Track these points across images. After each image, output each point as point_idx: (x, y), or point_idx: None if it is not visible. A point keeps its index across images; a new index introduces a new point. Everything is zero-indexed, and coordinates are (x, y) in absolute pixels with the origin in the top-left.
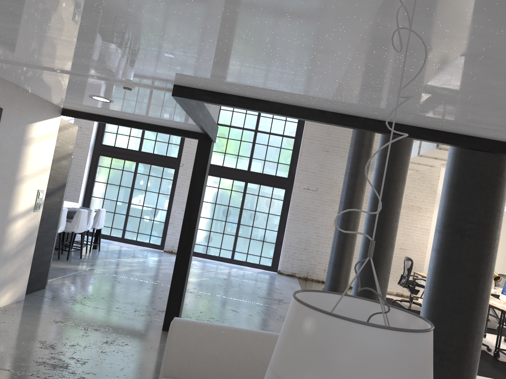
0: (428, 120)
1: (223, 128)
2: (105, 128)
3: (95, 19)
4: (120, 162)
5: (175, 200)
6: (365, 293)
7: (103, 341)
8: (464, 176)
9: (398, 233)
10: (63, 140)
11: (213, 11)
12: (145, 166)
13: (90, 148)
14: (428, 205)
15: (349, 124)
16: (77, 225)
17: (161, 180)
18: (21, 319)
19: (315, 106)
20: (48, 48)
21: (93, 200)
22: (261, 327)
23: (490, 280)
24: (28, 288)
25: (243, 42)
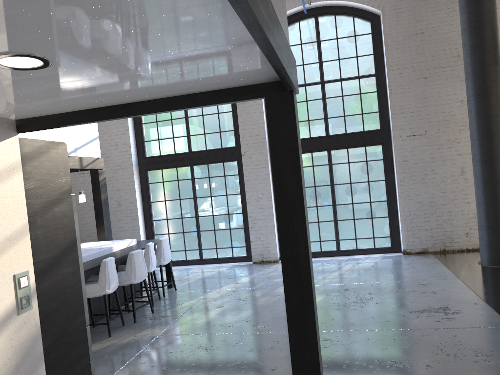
0: None
1: None
2: (144, 137)
3: None
4: (172, 171)
5: (248, 198)
6: None
7: None
8: None
9: None
10: (45, 174)
11: None
12: (202, 168)
13: (134, 165)
14: None
15: None
16: (133, 274)
17: (224, 179)
18: None
19: None
20: None
21: (156, 224)
22: None
23: None
24: None
25: None
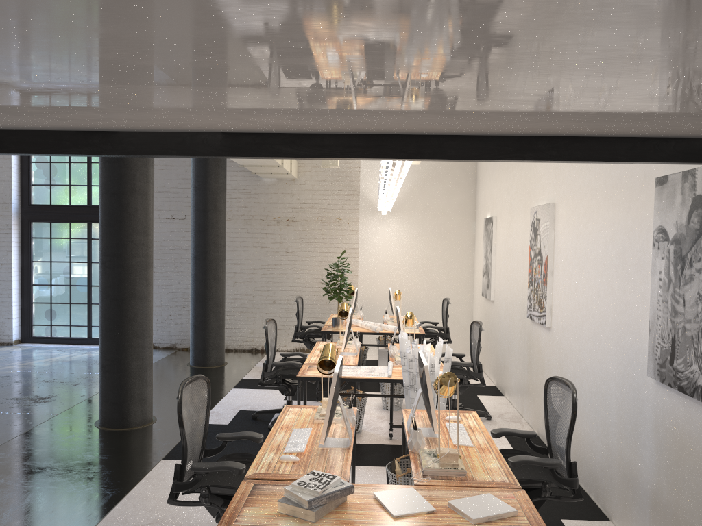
0: None
1: None
2: None
3: None
4: None
5: None
6: (105, 374)
7: None
8: None
9: (313, 261)
10: None
11: None
12: None
13: None
14: (350, 213)
15: None
16: None
17: None
18: None
19: None
20: None
21: None
22: None
23: None
24: None
25: None
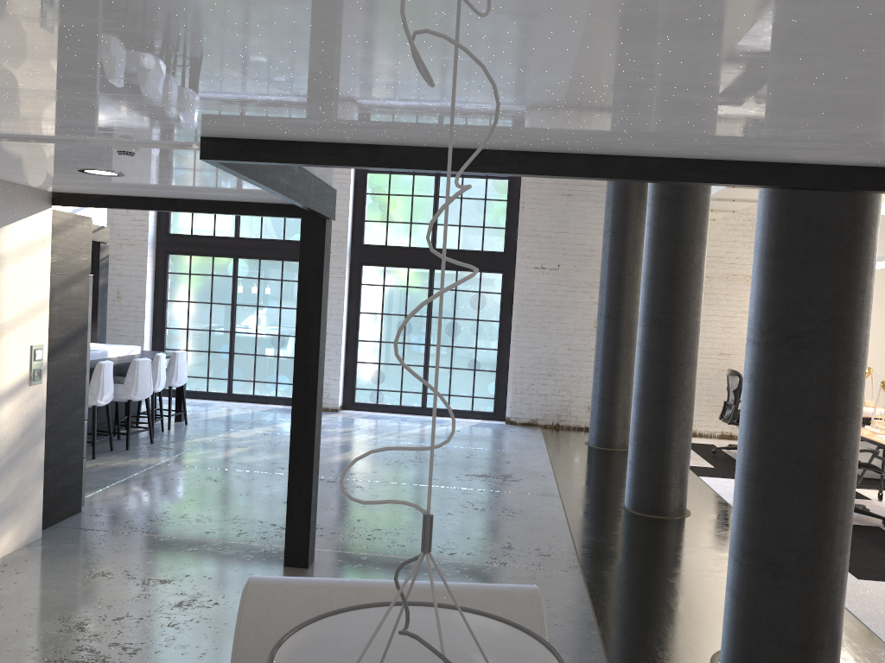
0: (687, 146)
1: (378, 177)
2: None
3: None
4: (206, 261)
5: None
6: (651, 451)
7: (174, 602)
8: (789, 233)
9: (714, 326)
10: (68, 249)
11: (170, 5)
12: (250, 263)
13: (150, 243)
14: None
15: (541, 169)
16: (135, 388)
17: (281, 284)
18: (31, 579)
19: (469, 144)
20: None
21: (170, 334)
22: (467, 535)
23: (856, 422)
24: (48, 518)
25: (266, 52)
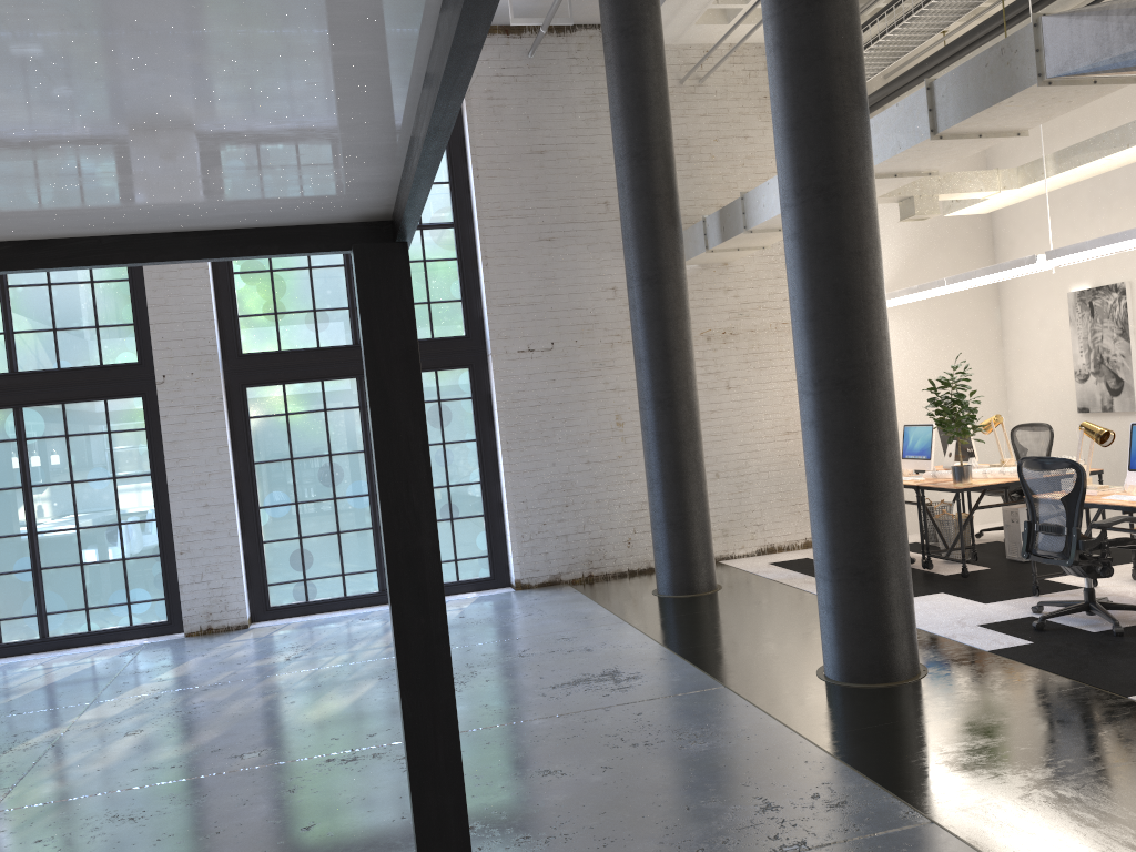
0: None
1: None
2: None
3: None
4: None
5: (173, 484)
6: (866, 585)
7: None
8: None
9: (771, 397)
10: None
11: None
12: (47, 412)
13: None
14: None
15: None
16: None
17: (110, 439)
18: None
19: None
20: None
21: None
22: (679, 803)
23: None
24: None
25: None
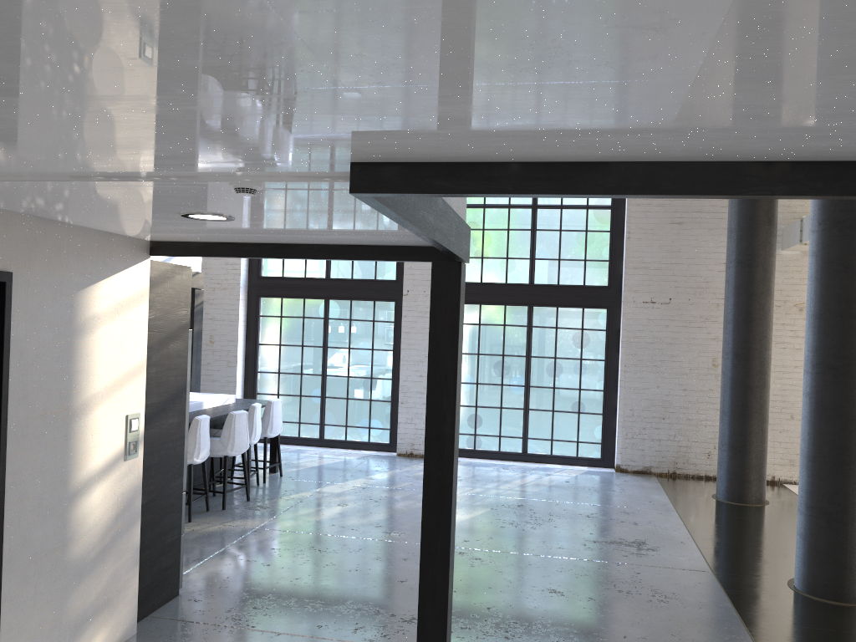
0: None
1: (472, 212)
2: None
3: (37, 7)
4: (297, 303)
5: (403, 359)
6: (831, 524)
7: None
8: None
9: None
10: (167, 303)
11: None
12: (341, 304)
13: (242, 287)
14: None
15: None
16: (231, 443)
17: (373, 325)
18: None
19: (754, 154)
20: (11, 128)
21: (261, 378)
22: (621, 632)
23: None
24: (144, 607)
25: None
